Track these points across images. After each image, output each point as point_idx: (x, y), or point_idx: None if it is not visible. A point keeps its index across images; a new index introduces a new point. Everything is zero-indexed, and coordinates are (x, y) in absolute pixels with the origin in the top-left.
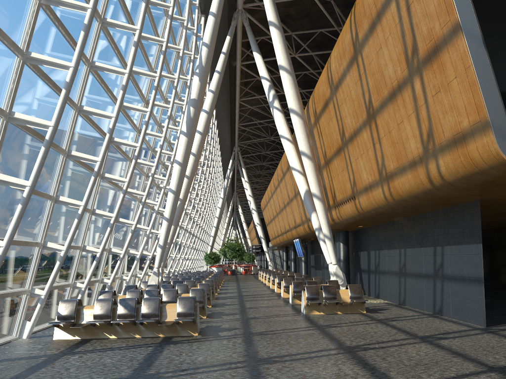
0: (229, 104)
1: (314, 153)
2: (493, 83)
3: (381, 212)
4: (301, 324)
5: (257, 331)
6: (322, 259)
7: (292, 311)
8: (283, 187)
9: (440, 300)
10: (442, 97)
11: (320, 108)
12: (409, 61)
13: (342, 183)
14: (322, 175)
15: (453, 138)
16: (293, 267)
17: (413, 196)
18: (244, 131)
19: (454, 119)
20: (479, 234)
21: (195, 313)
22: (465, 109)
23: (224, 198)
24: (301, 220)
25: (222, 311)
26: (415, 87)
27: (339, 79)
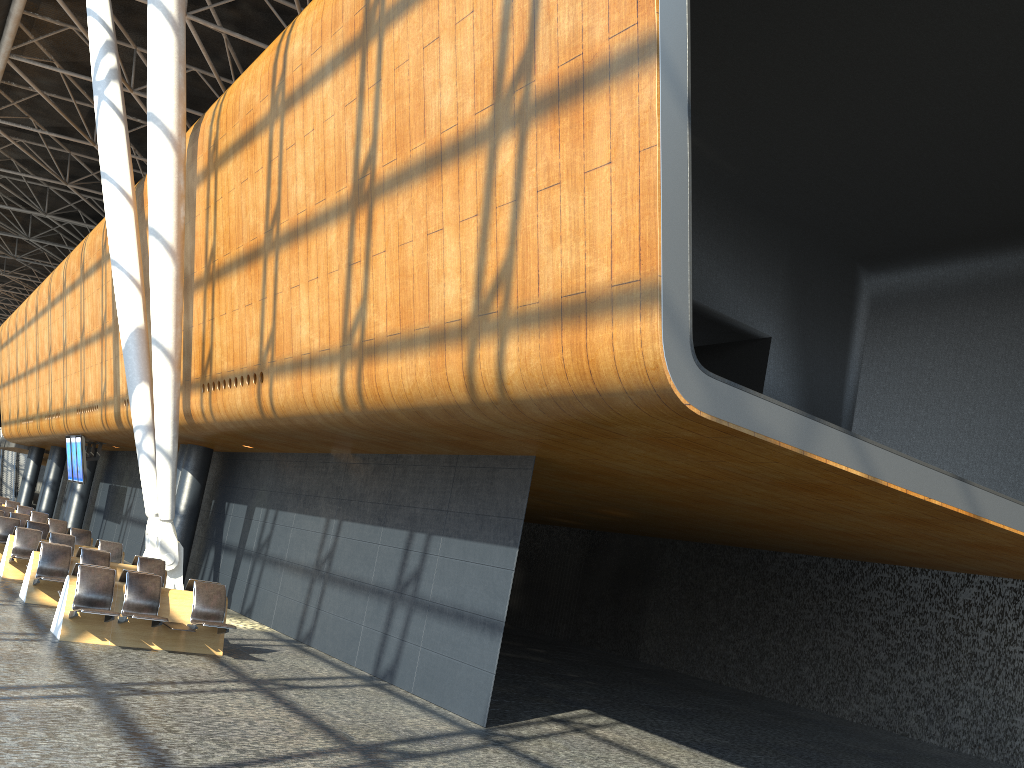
0: None
1: (184, 243)
2: (686, 207)
3: (318, 428)
4: (44, 675)
5: None
6: (128, 499)
7: (25, 624)
8: (75, 306)
9: (395, 649)
10: (561, 200)
11: (231, 140)
12: (502, 93)
13: (239, 336)
14: (191, 303)
15: (561, 302)
16: (47, 502)
17: (414, 409)
18: (1, 142)
19: (577, 260)
20: (518, 527)
21: None
22: (611, 244)
23: None
24: (101, 395)
25: None
26: (499, 158)
27: (304, 83)
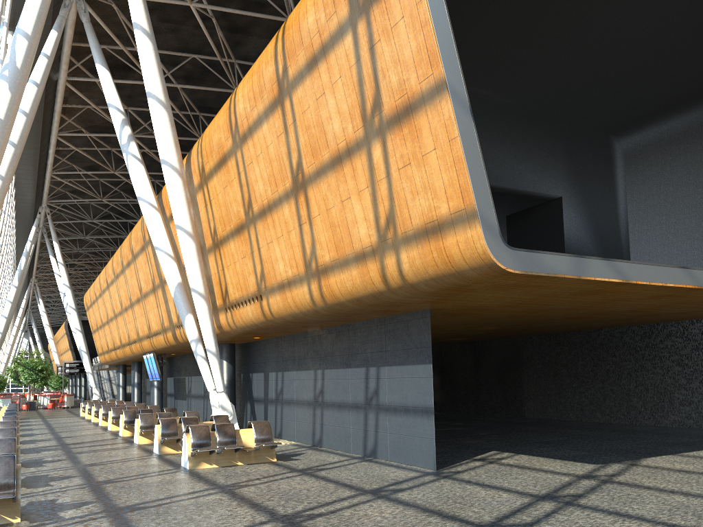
0: (40, 139)
1: (196, 228)
2: (481, 164)
3: (300, 320)
4: (193, 487)
5: (127, 504)
6: (188, 384)
7: (166, 465)
8: (132, 276)
9: (373, 438)
10: (413, 172)
11: (212, 164)
12: (367, 119)
13: (242, 276)
14: (207, 262)
15: (425, 227)
16: (137, 396)
17: (355, 299)
18: (58, 183)
19: (428, 203)
20: (429, 351)
21: (16, 482)
22: (445, 192)
23: (19, 287)
24: (161, 326)
25: (44, 473)
26: (373, 154)
27: (250, 127)
